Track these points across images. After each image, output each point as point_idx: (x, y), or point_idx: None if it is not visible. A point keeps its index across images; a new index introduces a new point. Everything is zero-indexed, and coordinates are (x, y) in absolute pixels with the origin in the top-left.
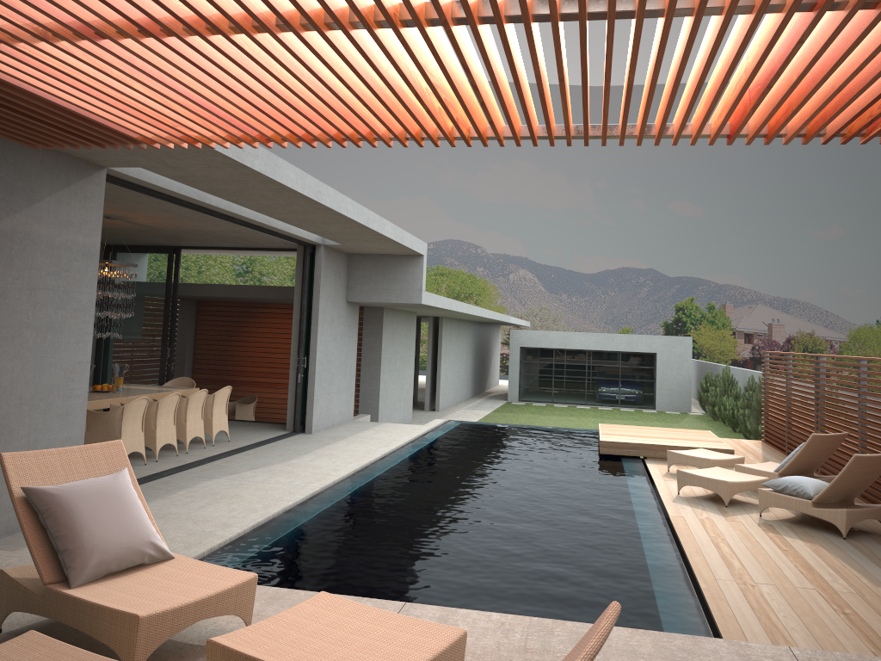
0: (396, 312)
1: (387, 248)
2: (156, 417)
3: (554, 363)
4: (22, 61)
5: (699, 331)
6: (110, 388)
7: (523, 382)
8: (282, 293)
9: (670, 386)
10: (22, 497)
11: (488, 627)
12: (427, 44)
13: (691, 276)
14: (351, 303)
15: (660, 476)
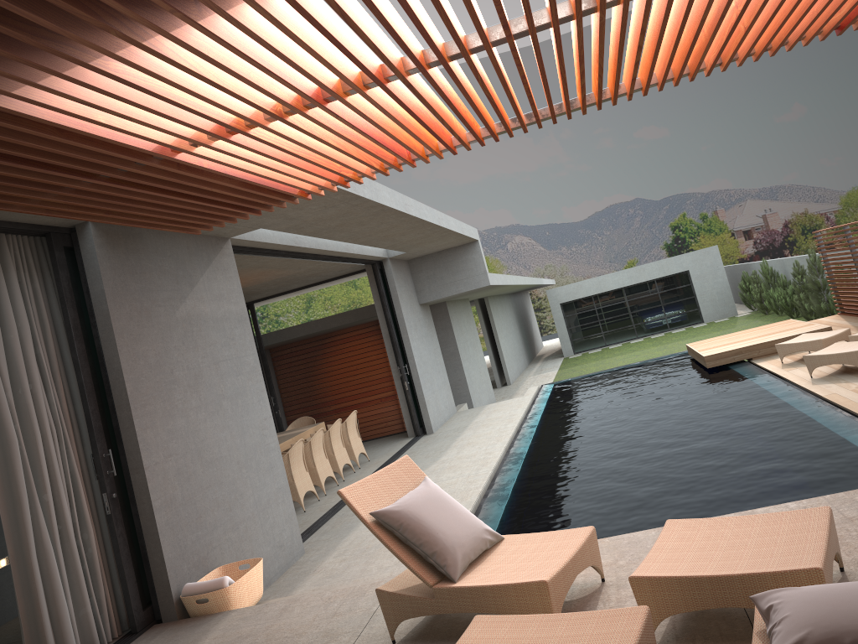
0: (455, 303)
1: (447, 243)
2: (312, 456)
3: (596, 309)
4: (246, 146)
5: (699, 243)
6: None
7: (573, 335)
8: (357, 315)
9: (711, 297)
10: (373, 521)
11: None
12: (622, 18)
13: (676, 194)
14: (423, 305)
15: (779, 369)
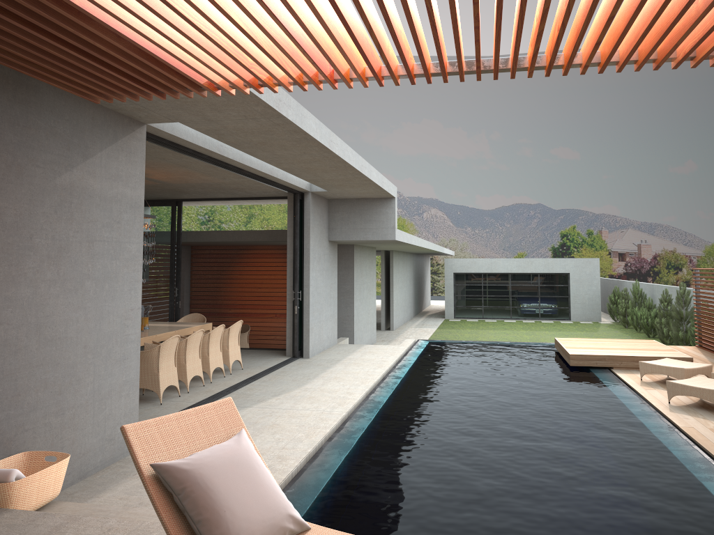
0: (362, 248)
1: (366, 192)
2: (185, 353)
3: (483, 285)
4: None
5: (580, 253)
6: None
7: (457, 302)
8: (271, 235)
9: (582, 300)
10: (152, 475)
11: None
12: None
13: (572, 208)
14: (332, 242)
15: (638, 385)
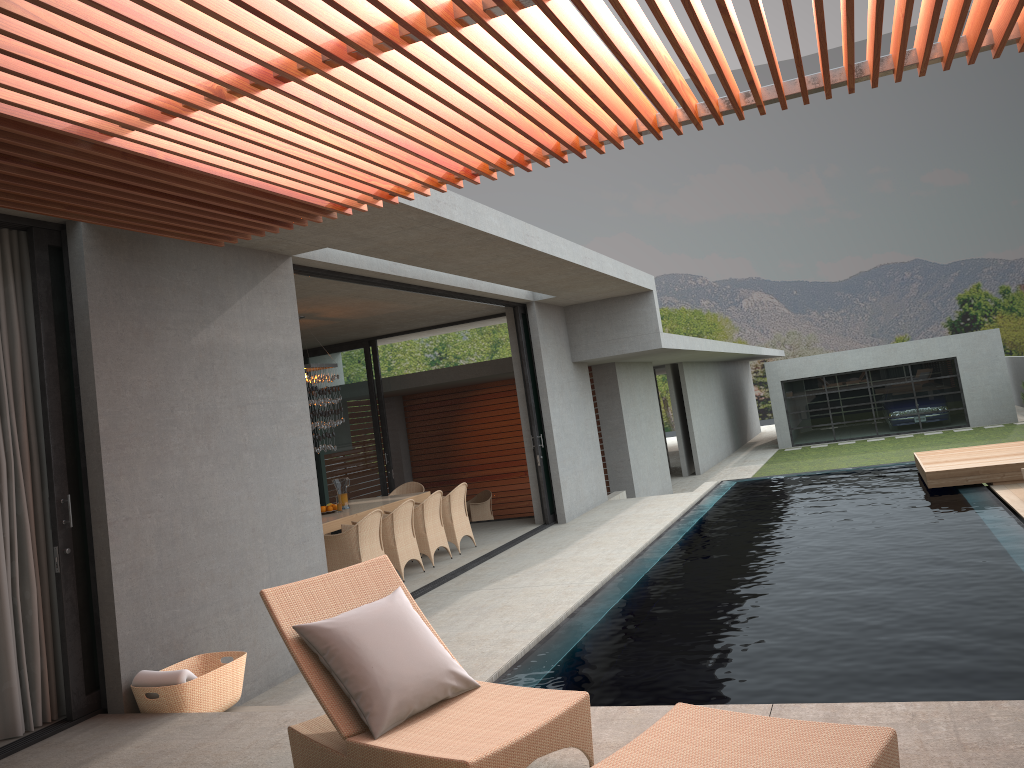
0: (629, 366)
1: (609, 290)
2: (393, 531)
3: (827, 393)
4: (198, 135)
5: (995, 324)
6: (335, 507)
7: (793, 423)
8: (497, 367)
9: (983, 395)
10: (296, 637)
11: (895, 722)
12: None
13: (970, 258)
14: (578, 363)
15: (1021, 503)
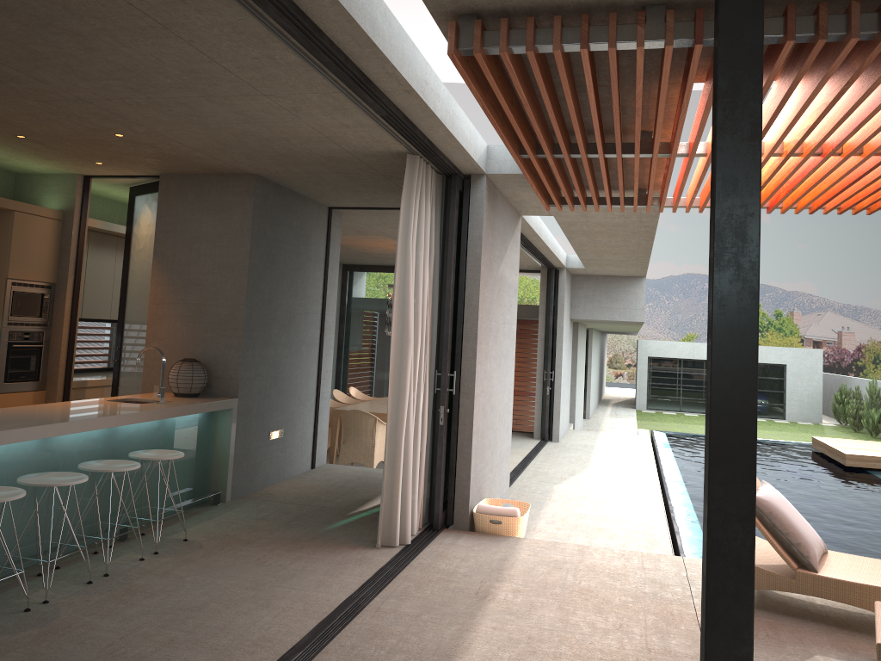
0: (581, 326)
1: (623, 271)
2: None
3: (682, 373)
4: None
5: (765, 338)
6: None
7: (651, 391)
8: None
9: (800, 397)
10: None
11: None
12: None
13: None
14: (570, 320)
15: None
